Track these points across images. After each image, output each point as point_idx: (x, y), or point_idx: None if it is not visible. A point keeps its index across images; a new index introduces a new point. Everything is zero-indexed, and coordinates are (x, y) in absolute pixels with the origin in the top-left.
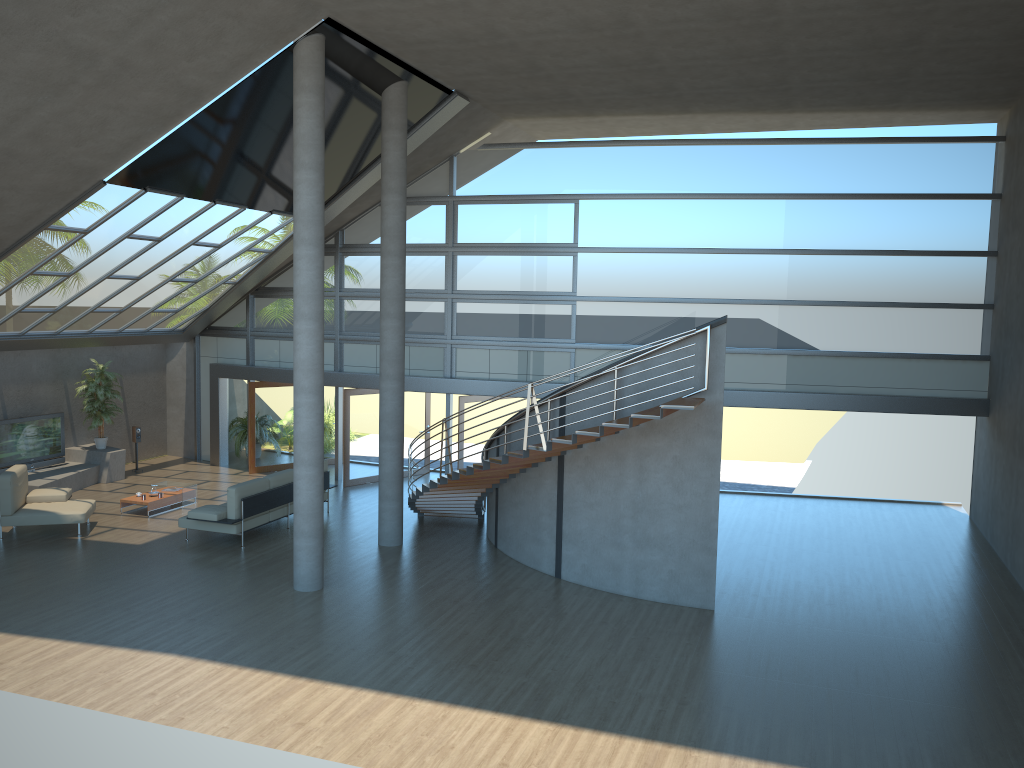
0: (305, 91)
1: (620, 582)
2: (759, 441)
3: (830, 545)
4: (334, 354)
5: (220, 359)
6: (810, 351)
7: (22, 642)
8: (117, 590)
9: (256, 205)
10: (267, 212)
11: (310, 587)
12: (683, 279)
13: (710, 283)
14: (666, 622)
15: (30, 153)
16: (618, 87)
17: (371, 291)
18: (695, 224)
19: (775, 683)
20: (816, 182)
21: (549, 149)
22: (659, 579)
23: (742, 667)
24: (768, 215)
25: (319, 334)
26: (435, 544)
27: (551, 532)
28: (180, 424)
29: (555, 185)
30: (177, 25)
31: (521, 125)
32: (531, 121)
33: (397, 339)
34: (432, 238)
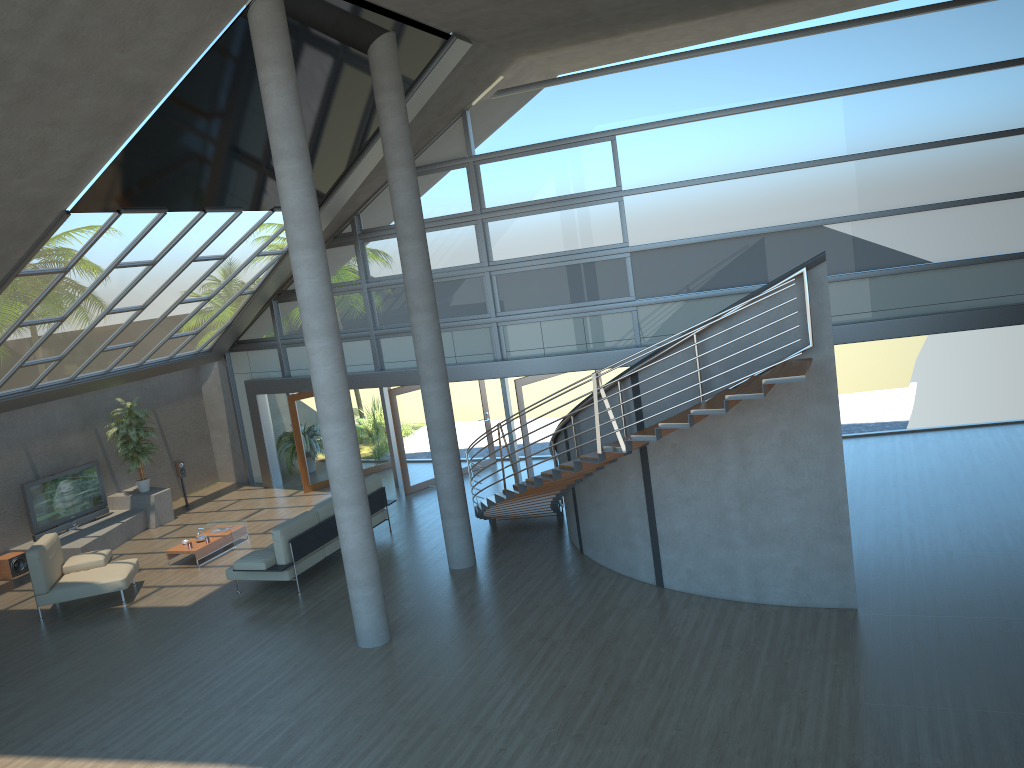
0: (269, 64)
1: (736, 586)
2: (851, 367)
3: (972, 493)
4: (372, 352)
5: (254, 374)
6: (912, 267)
7: None
8: (161, 675)
9: (253, 205)
10: (268, 211)
11: (376, 642)
12: (750, 207)
13: (782, 207)
14: (802, 635)
15: None
16: None
17: (400, 277)
18: (755, 141)
19: (964, 715)
20: (893, 66)
21: (572, 83)
22: (784, 579)
23: (915, 694)
24: (840, 115)
25: (336, 351)
26: (512, 558)
27: (644, 535)
28: (226, 448)
29: (585, 123)
30: (94, 9)
31: (536, 61)
32: (547, 54)
33: (432, 335)
34: (457, 207)
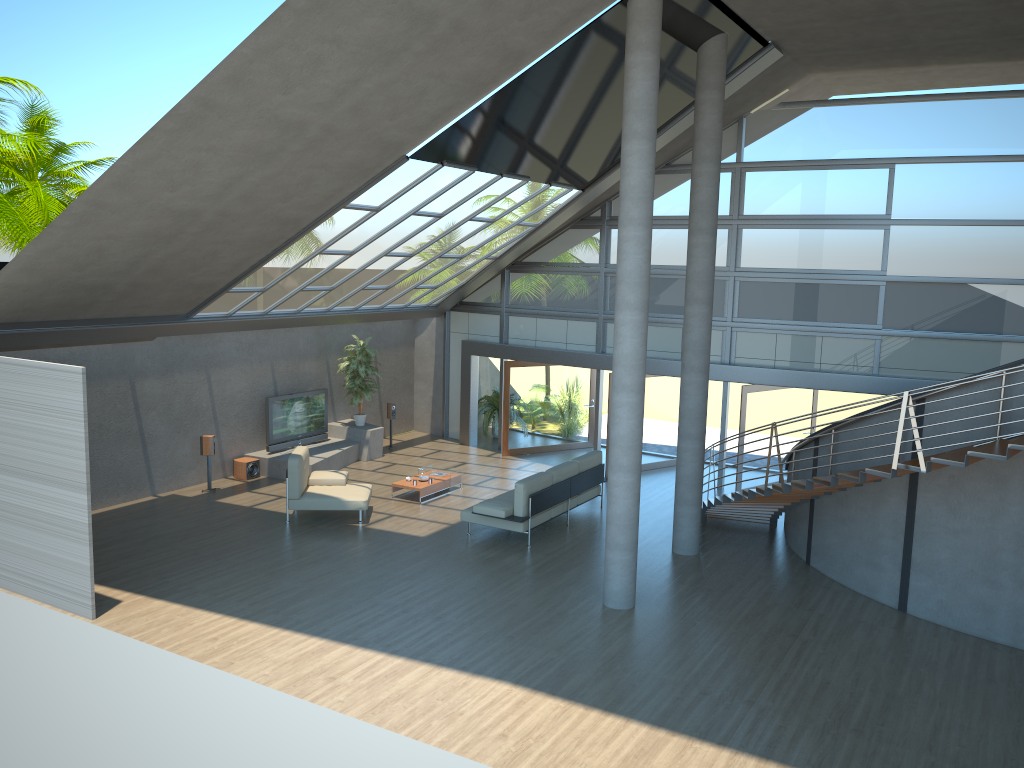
0: (641, 49)
1: (992, 626)
2: None
3: None
4: (596, 334)
5: (471, 336)
6: None
7: (346, 652)
8: (419, 593)
9: (538, 177)
10: (546, 184)
11: (623, 604)
12: None
13: None
14: None
15: (347, 129)
16: (977, 29)
17: None
18: None
19: None
20: None
21: (860, 106)
22: None
23: None
24: None
25: (644, 326)
26: (736, 555)
27: (894, 558)
28: (427, 400)
29: (865, 148)
30: None
31: (823, 79)
32: (839, 74)
33: (704, 327)
34: None
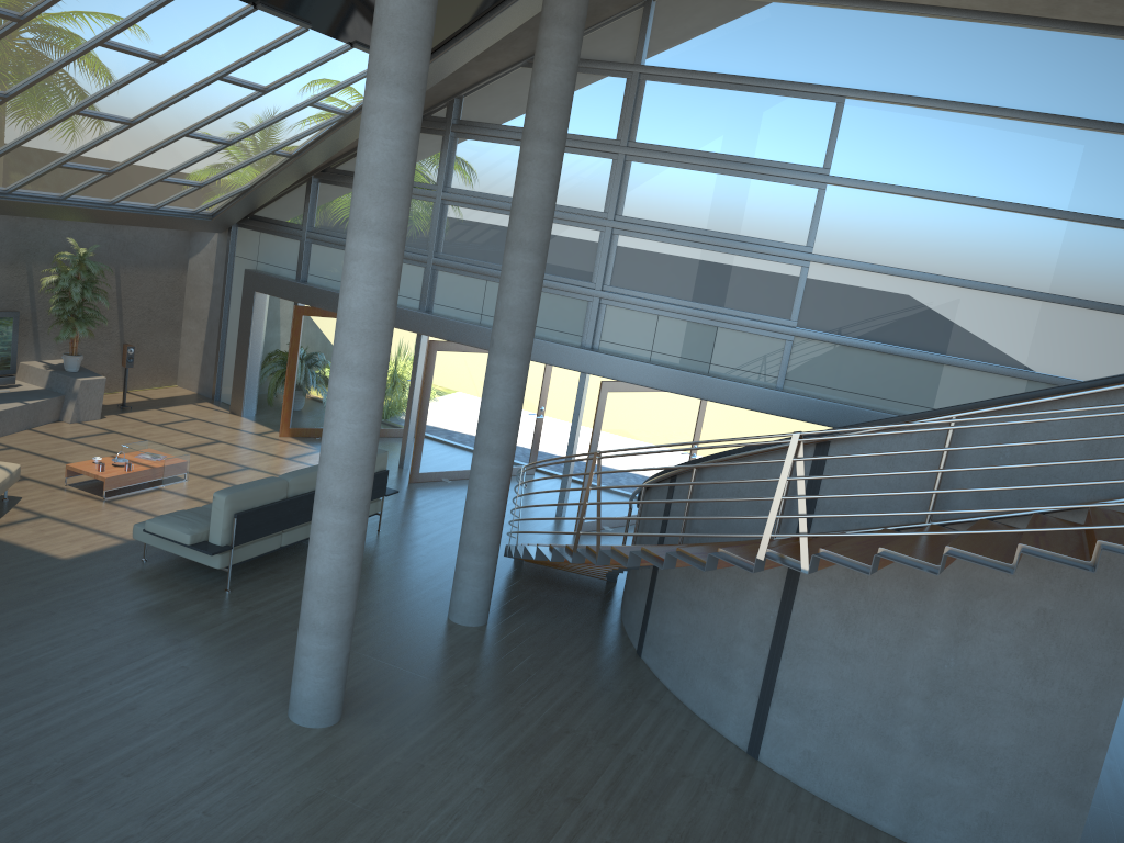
0: None
1: (876, 804)
2: None
3: None
4: (422, 284)
5: (261, 265)
6: None
7: None
8: None
9: (327, 26)
10: (345, 43)
11: (316, 721)
12: (994, 253)
13: (1038, 266)
14: None
15: None
16: None
17: (490, 198)
18: (1033, 165)
19: None
20: None
21: (811, 7)
22: (958, 822)
23: None
24: None
25: (392, 266)
26: (540, 632)
27: (753, 676)
28: (198, 347)
29: (810, 69)
30: None
31: None
32: None
33: (529, 288)
34: (596, 129)
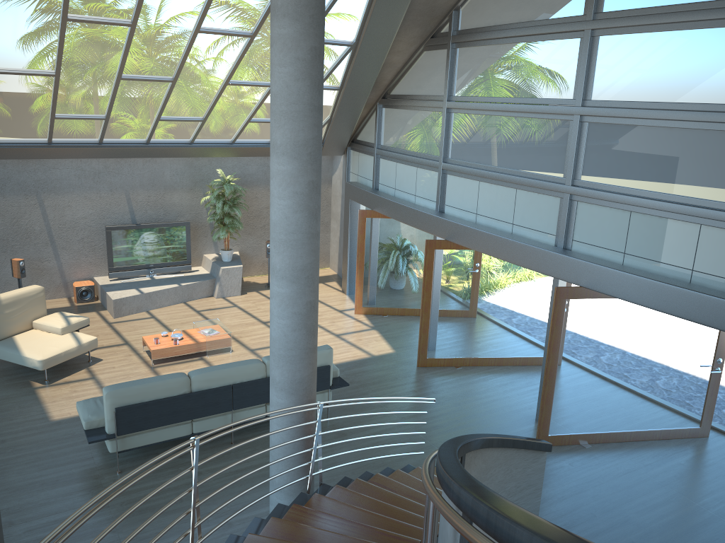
0: None
1: None
2: None
3: None
4: (437, 188)
5: (359, 178)
6: None
7: None
8: None
9: None
10: None
11: None
12: None
13: None
14: None
15: None
16: None
17: (480, 101)
18: None
19: None
20: None
21: None
22: None
23: None
24: None
25: None
26: None
27: None
28: (337, 240)
29: None
30: None
31: None
32: None
33: (288, 199)
34: (564, 8)
